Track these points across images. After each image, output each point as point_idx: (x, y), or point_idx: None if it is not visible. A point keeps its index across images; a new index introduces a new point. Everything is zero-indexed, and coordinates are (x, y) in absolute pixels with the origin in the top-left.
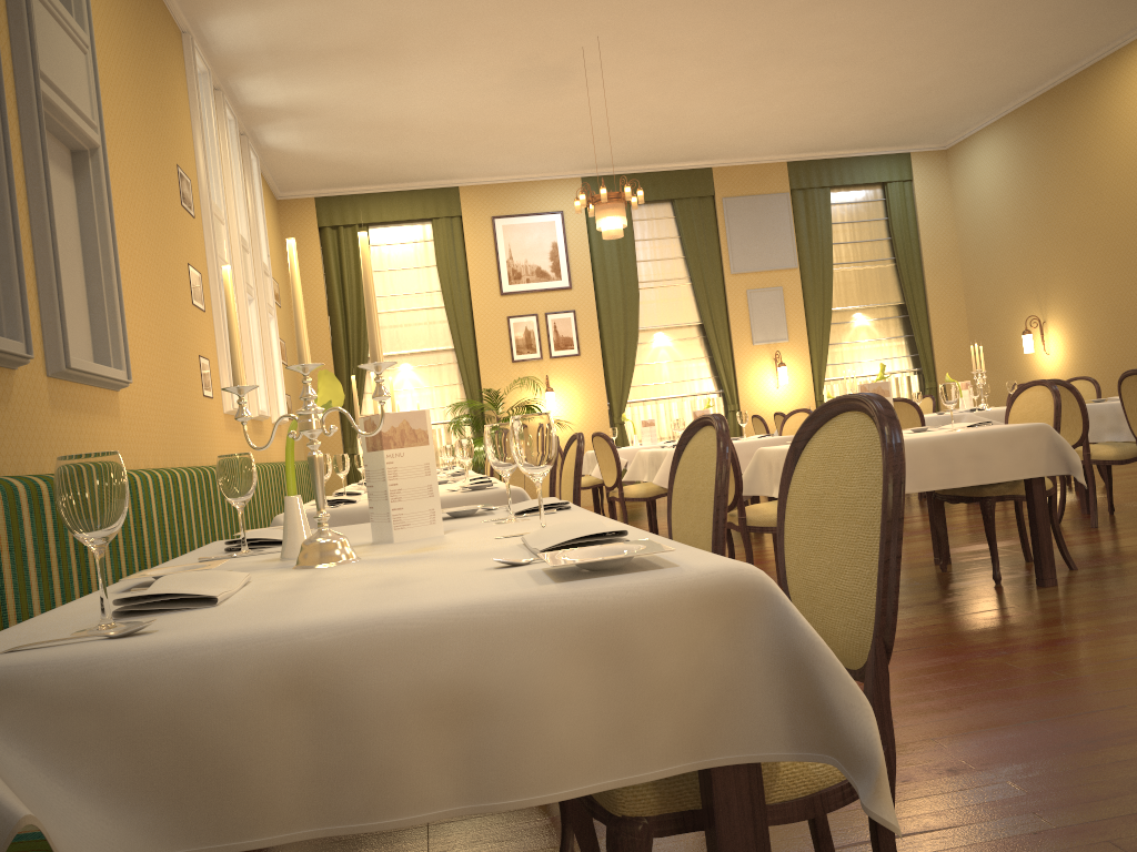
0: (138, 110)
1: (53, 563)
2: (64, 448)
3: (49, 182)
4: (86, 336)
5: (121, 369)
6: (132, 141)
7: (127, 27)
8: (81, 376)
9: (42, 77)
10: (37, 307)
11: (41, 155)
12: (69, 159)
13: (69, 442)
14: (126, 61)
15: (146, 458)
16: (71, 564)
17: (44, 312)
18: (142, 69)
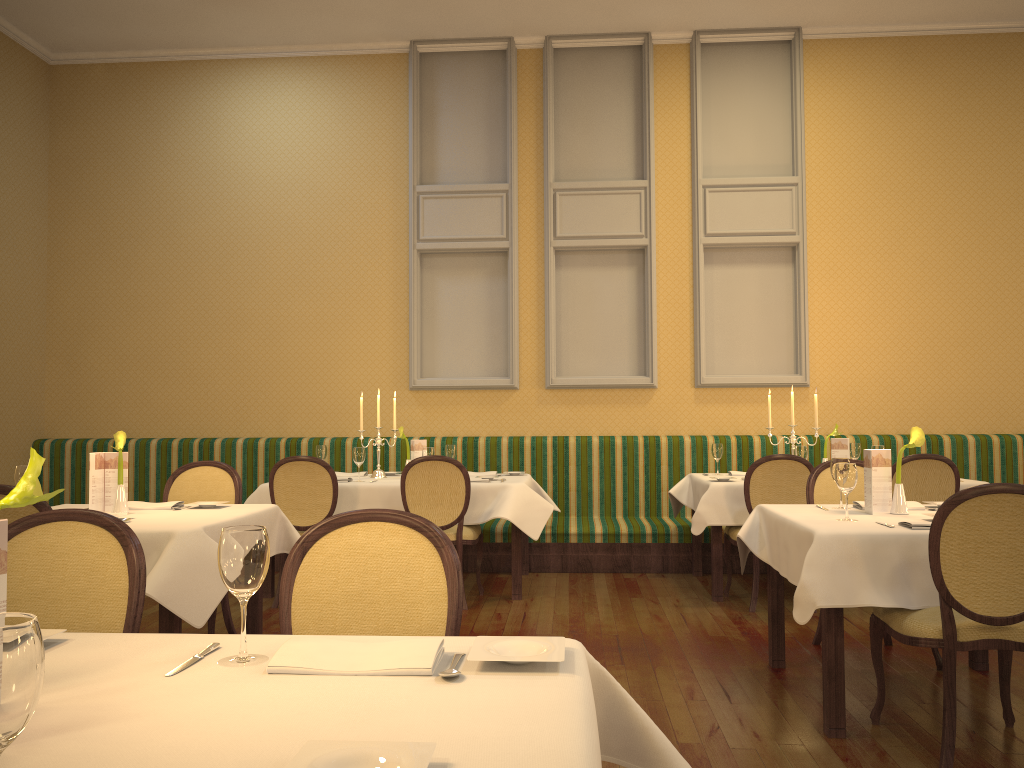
0: (931, 172)
1: (618, 474)
2: (708, 422)
3: (699, 292)
4: (785, 356)
5: (801, 375)
6: (905, 204)
7: (924, 115)
8: (726, 385)
9: (714, 234)
10: (691, 355)
11: (697, 279)
12: (788, 253)
13: (716, 419)
14: (910, 145)
15: (854, 427)
16: (638, 476)
17: (695, 356)
18: (958, 131)
